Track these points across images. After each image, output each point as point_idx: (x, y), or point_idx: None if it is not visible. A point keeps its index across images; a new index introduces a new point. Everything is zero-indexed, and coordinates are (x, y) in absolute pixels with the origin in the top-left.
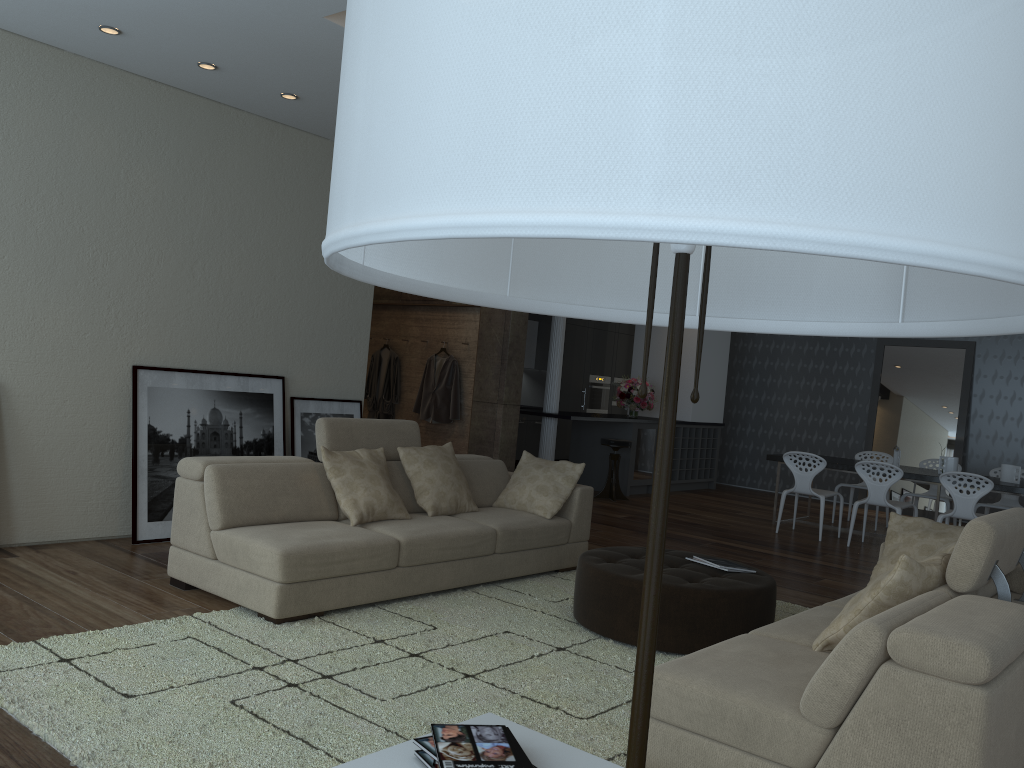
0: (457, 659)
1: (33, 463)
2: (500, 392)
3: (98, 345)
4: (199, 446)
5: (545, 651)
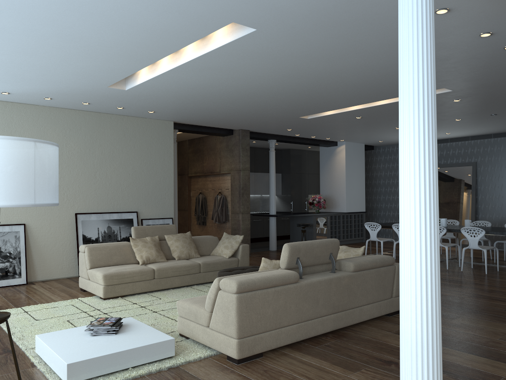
0: (156, 307)
1: (41, 251)
2: (240, 208)
3: (61, 207)
4: (103, 241)
5: None
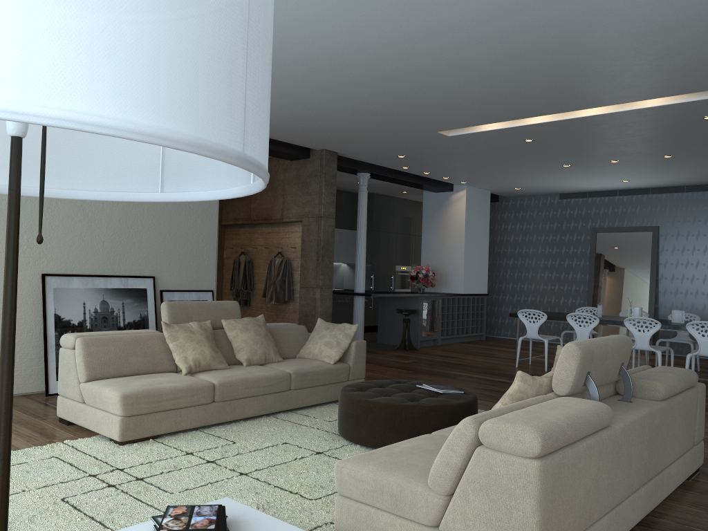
0: (240, 463)
1: None
2: (317, 279)
3: None
4: (93, 327)
5: (307, 455)
